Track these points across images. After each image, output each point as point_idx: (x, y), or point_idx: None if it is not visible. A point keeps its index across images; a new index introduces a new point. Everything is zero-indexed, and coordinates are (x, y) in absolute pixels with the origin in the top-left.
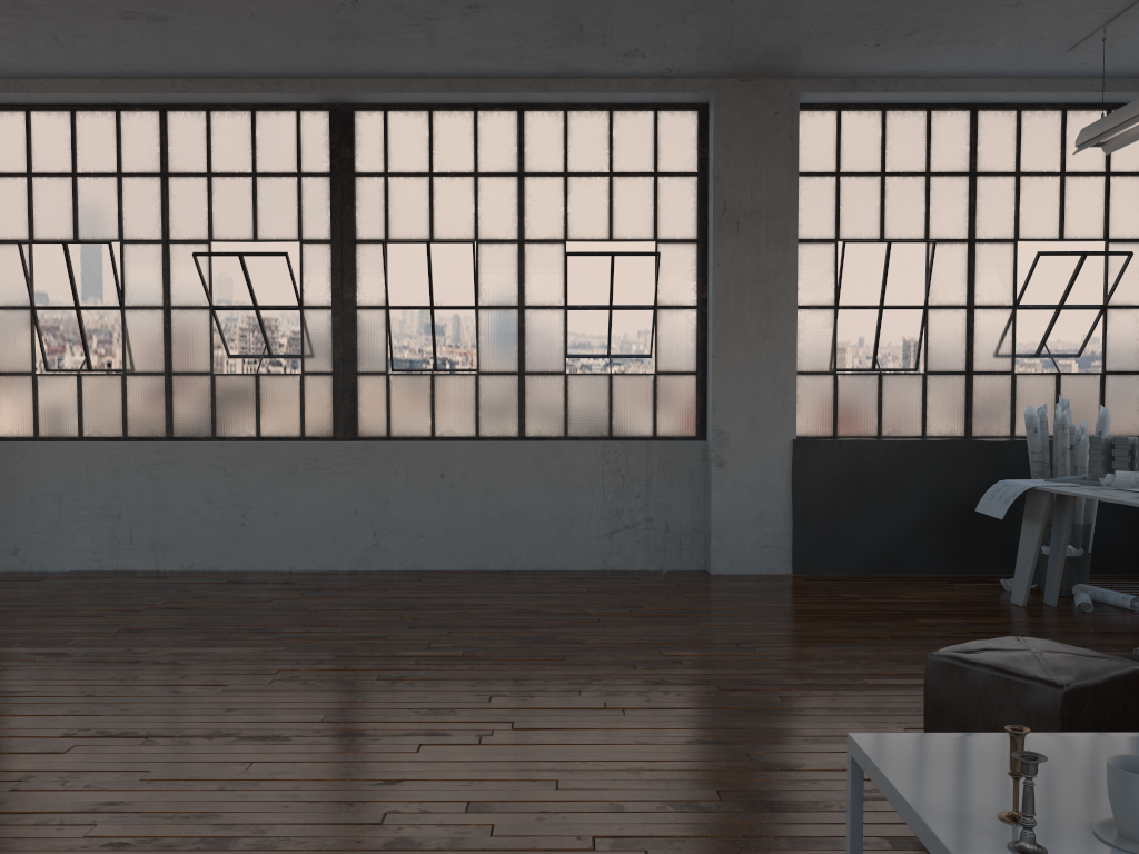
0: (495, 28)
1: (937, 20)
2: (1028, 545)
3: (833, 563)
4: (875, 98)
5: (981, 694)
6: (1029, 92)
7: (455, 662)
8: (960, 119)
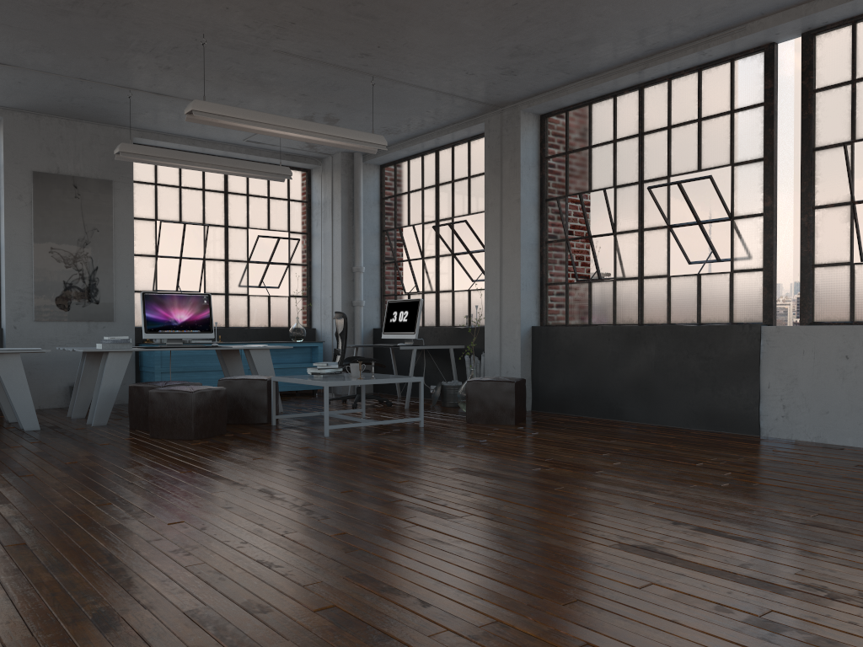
0: None
1: None
2: None
3: None
4: None
5: (210, 398)
6: None
7: (38, 500)
8: None
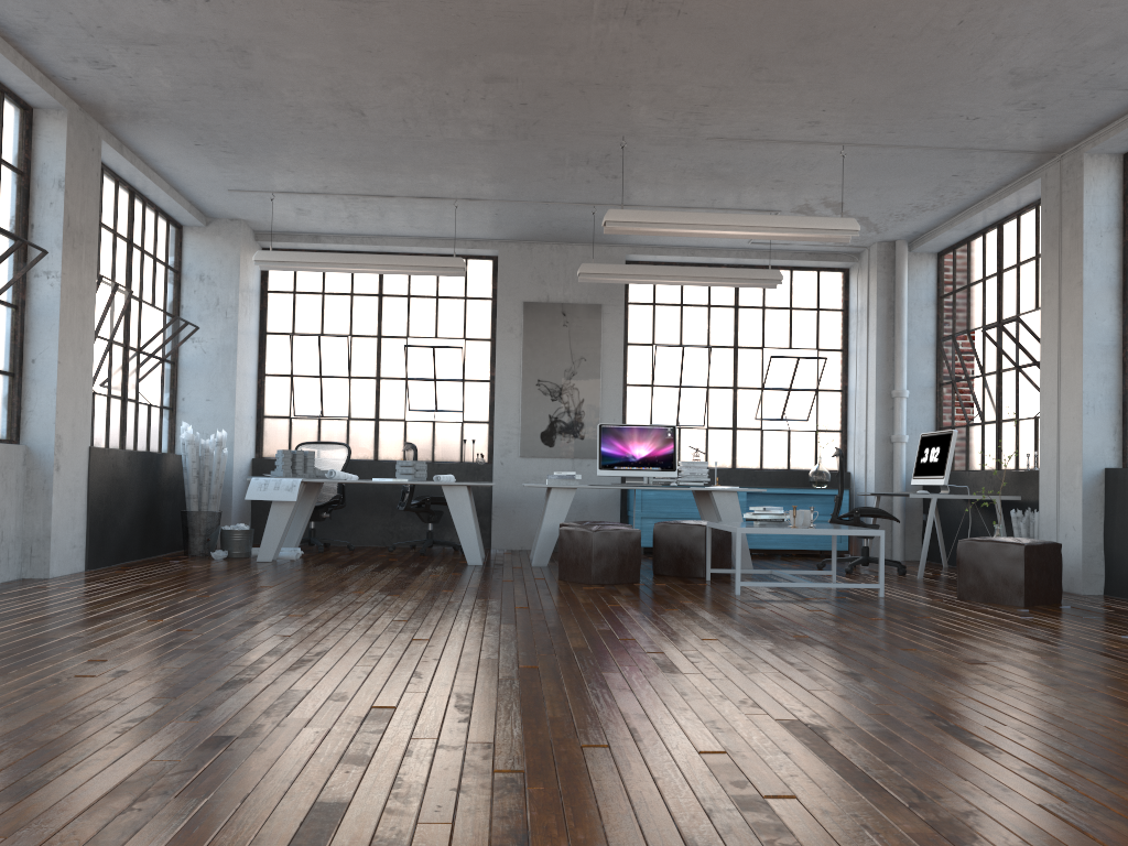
0: (117, 5)
1: (254, 156)
2: (279, 519)
3: (103, 557)
4: (115, 162)
5: (617, 540)
6: (172, 198)
7: (361, 612)
8: (127, 196)
